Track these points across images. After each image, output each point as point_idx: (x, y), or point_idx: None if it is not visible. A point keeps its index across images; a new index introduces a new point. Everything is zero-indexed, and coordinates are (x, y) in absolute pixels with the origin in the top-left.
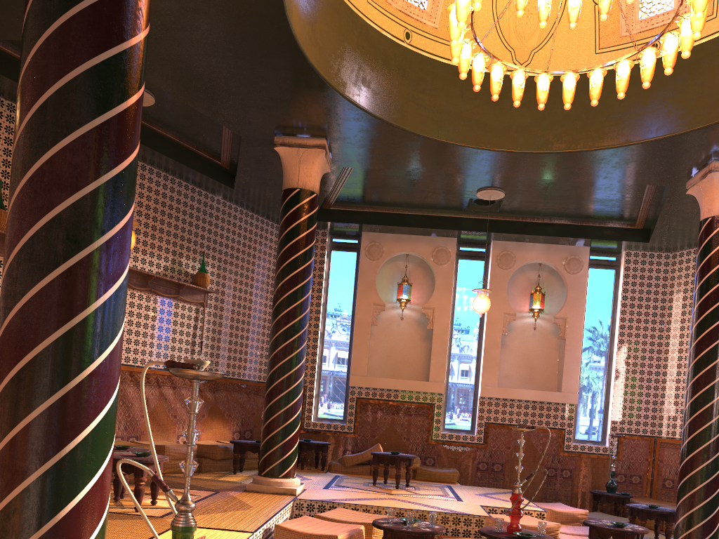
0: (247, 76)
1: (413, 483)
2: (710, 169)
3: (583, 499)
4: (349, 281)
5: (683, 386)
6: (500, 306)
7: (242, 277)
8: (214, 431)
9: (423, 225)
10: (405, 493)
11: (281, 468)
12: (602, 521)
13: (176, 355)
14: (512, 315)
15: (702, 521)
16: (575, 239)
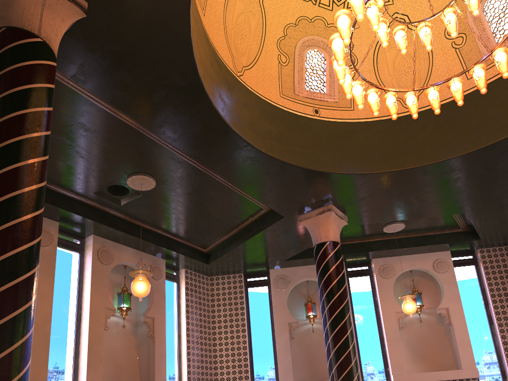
0: None
1: None
2: (330, 208)
3: None
4: None
5: (233, 376)
6: (102, 300)
7: None
8: None
9: None
10: None
11: None
12: None
13: None
14: (112, 310)
15: None
16: (164, 250)
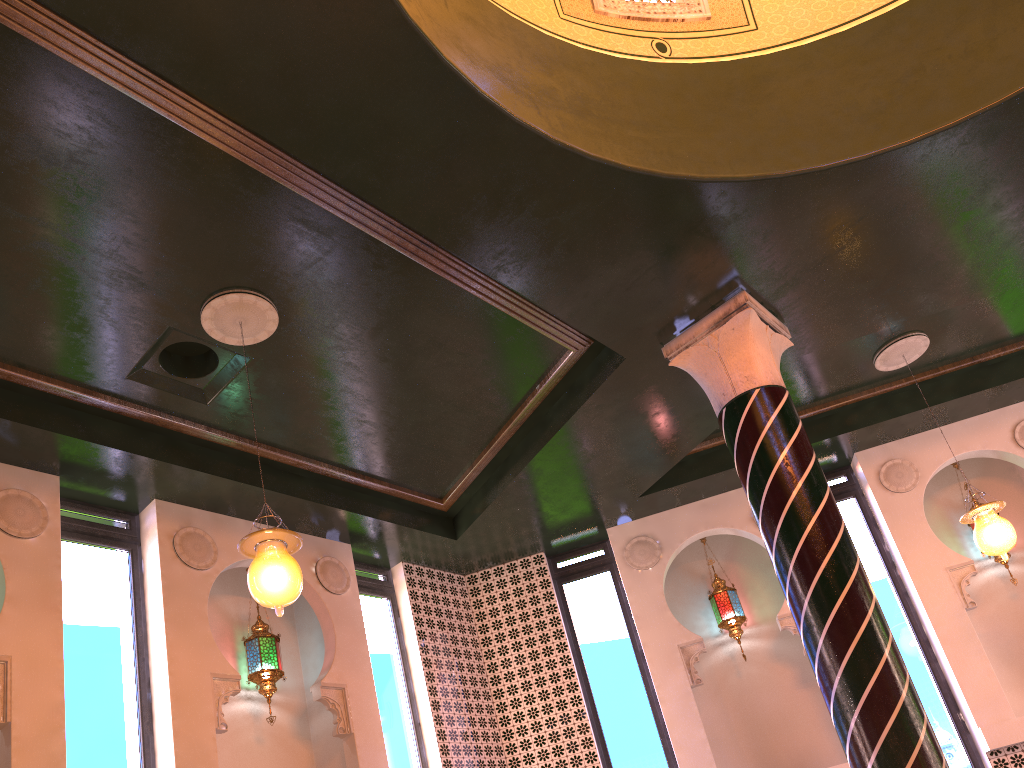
0: None
1: None
2: (745, 302)
3: None
4: None
5: None
6: (200, 656)
7: None
8: None
9: None
10: None
11: None
12: None
13: None
14: (232, 680)
15: None
16: (341, 516)
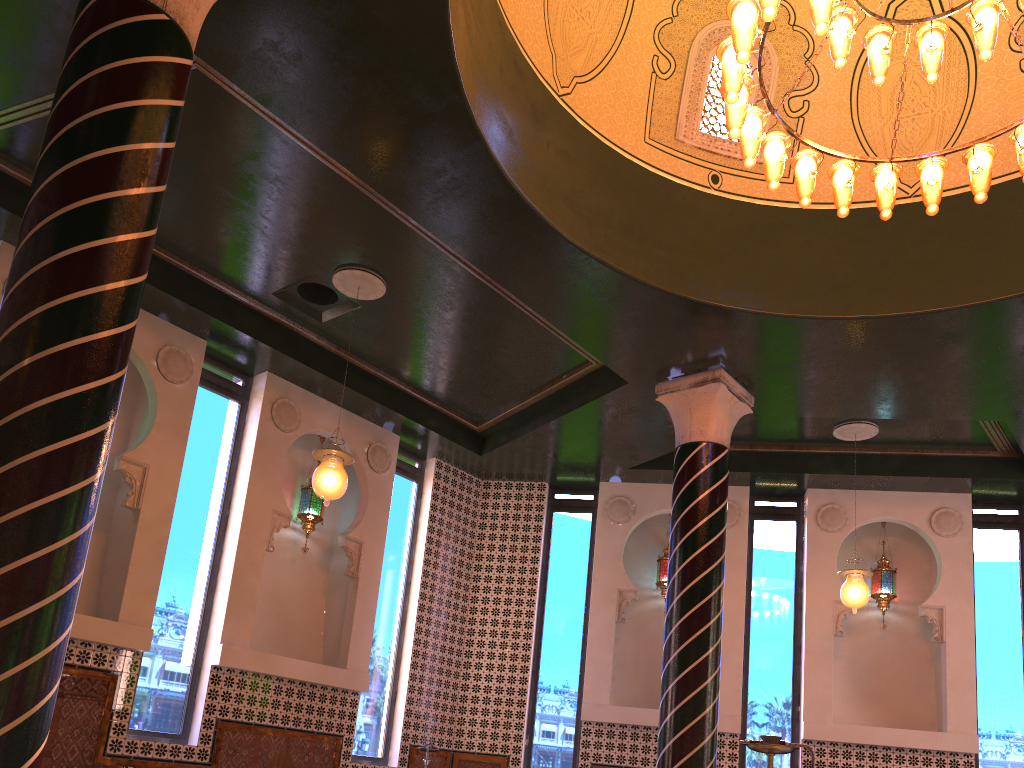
0: None
1: None
2: (718, 377)
3: None
4: None
5: (498, 675)
6: (268, 495)
7: None
8: None
9: (167, 288)
10: None
11: None
12: None
13: None
14: (286, 517)
15: None
16: (398, 417)
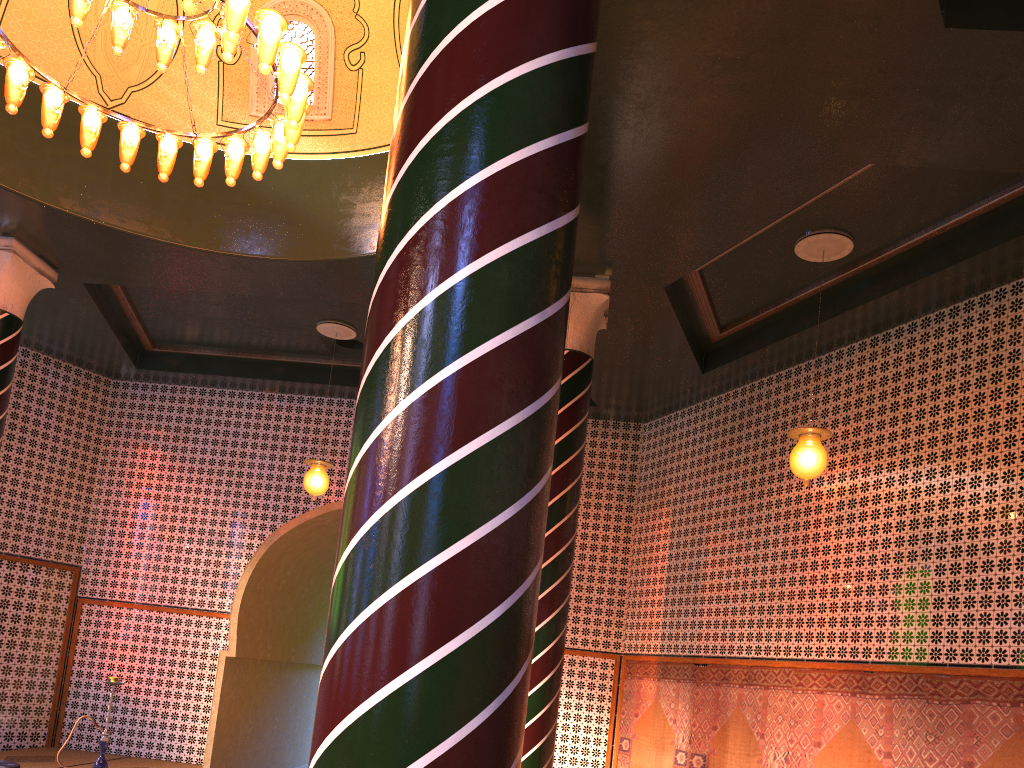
0: None
1: None
2: None
3: None
4: None
5: None
6: None
7: None
8: None
9: None
10: None
11: None
12: None
13: None
14: None
15: None
16: None
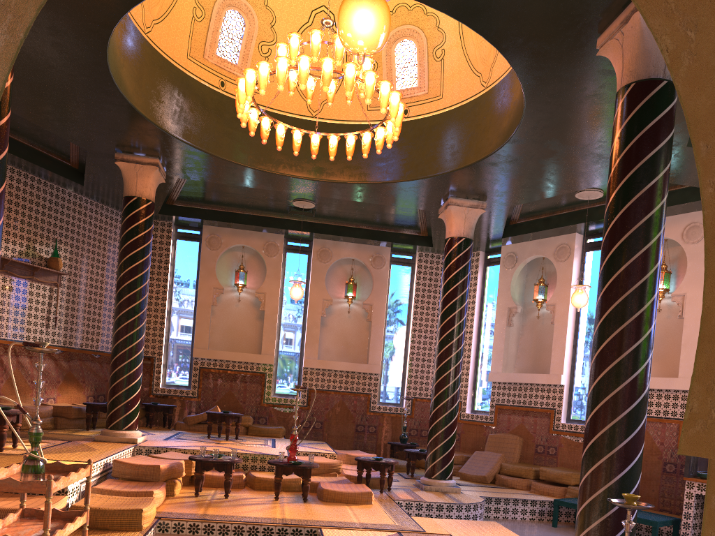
0: (87, 113)
1: (243, 437)
2: (448, 203)
3: (385, 449)
4: (192, 267)
5: None
6: (319, 293)
7: (94, 261)
8: (69, 395)
9: (254, 223)
10: (231, 443)
11: (124, 422)
12: (370, 457)
13: (32, 329)
14: (330, 301)
15: (441, 456)
16: (377, 241)
